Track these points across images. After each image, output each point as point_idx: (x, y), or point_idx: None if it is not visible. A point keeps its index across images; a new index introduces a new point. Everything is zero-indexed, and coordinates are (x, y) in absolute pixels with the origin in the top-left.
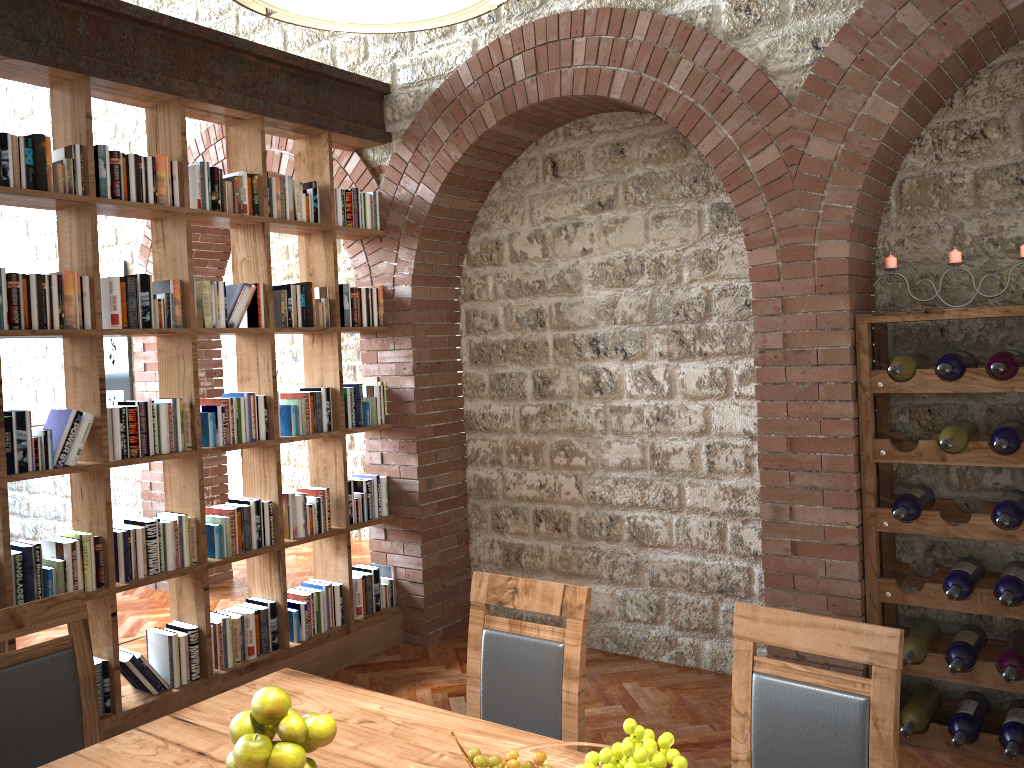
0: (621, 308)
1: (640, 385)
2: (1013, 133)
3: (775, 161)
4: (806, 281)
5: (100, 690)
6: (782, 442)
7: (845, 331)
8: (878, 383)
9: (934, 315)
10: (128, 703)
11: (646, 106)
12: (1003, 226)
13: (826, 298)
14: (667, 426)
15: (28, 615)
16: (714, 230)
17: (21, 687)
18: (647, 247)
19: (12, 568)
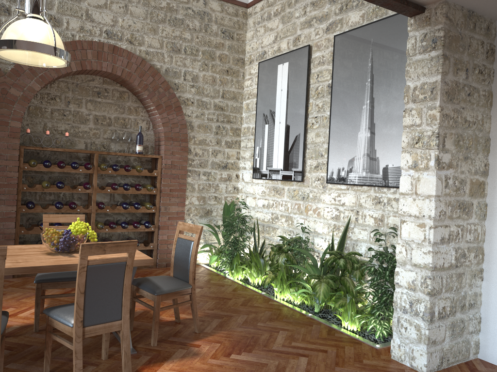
0: None
1: None
2: (63, 101)
3: None
4: (5, 132)
5: None
6: None
7: (17, 150)
8: (25, 167)
9: (45, 148)
10: None
11: None
12: (58, 126)
13: (12, 139)
14: None
15: None
16: None
17: None
18: None
19: None
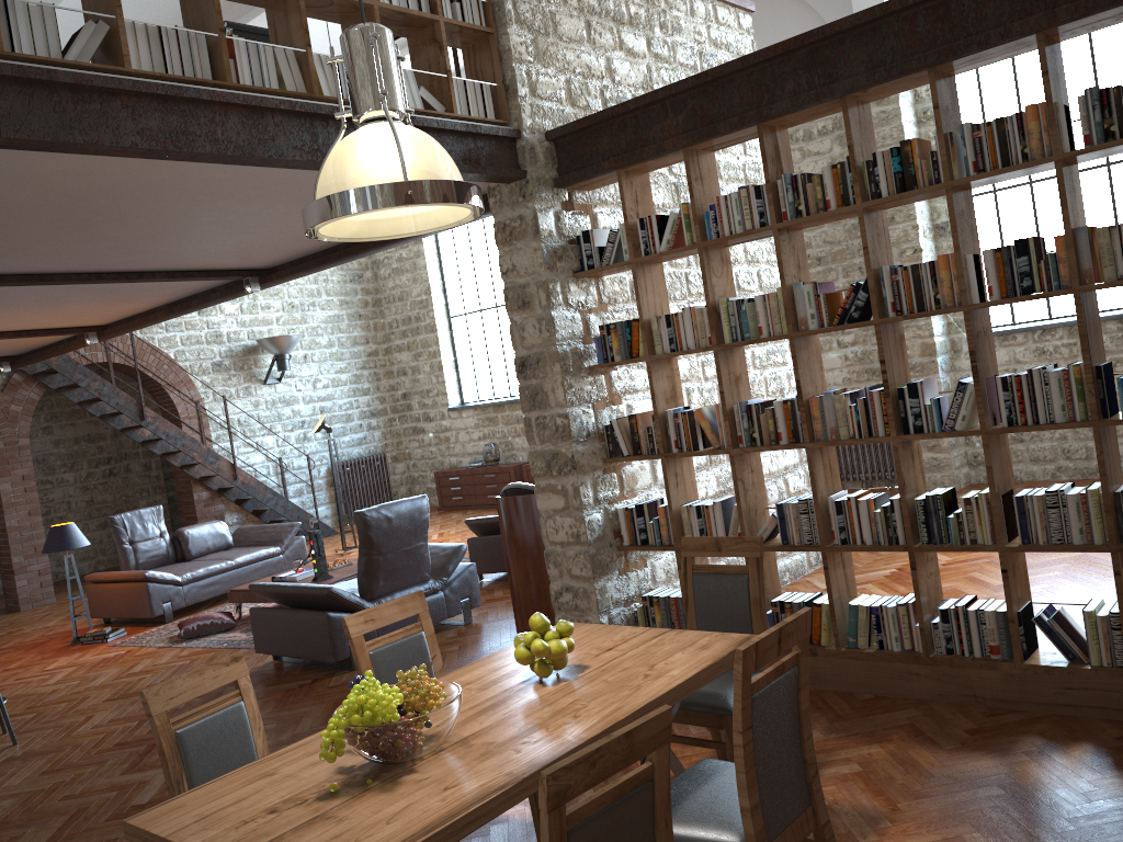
0: None
1: None
2: None
3: None
4: None
5: (1003, 636)
6: None
7: None
8: None
9: None
10: (1040, 659)
11: None
12: None
13: None
14: None
15: (725, 544)
16: None
17: (714, 588)
18: None
19: (915, 510)
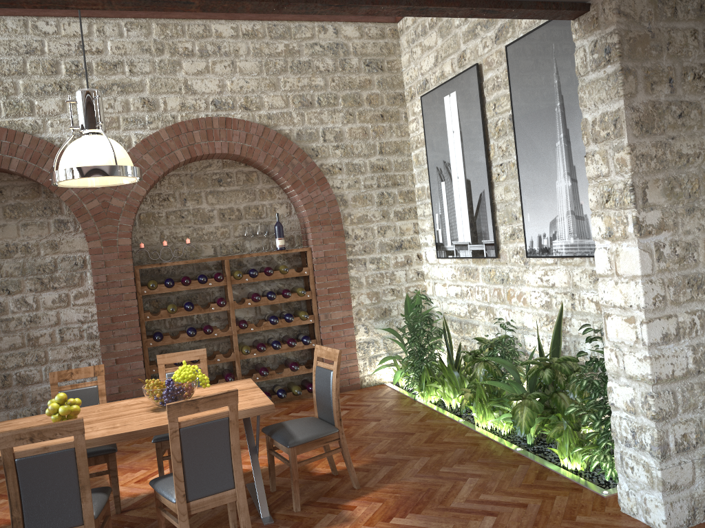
0: (5, 269)
1: (19, 306)
2: (178, 199)
3: (97, 206)
4: (114, 254)
5: None
6: (109, 319)
7: (132, 272)
8: (144, 291)
9: (163, 264)
10: None
11: (31, 176)
12: (177, 232)
13: (123, 260)
14: (37, 324)
15: None
16: (57, 231)
17: None
18: (19, 239)
19: None
